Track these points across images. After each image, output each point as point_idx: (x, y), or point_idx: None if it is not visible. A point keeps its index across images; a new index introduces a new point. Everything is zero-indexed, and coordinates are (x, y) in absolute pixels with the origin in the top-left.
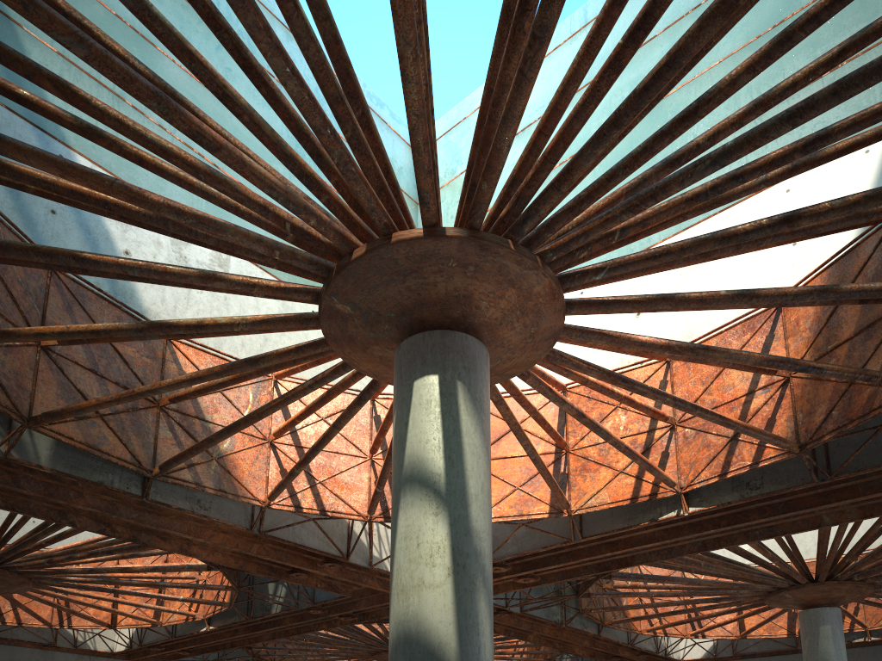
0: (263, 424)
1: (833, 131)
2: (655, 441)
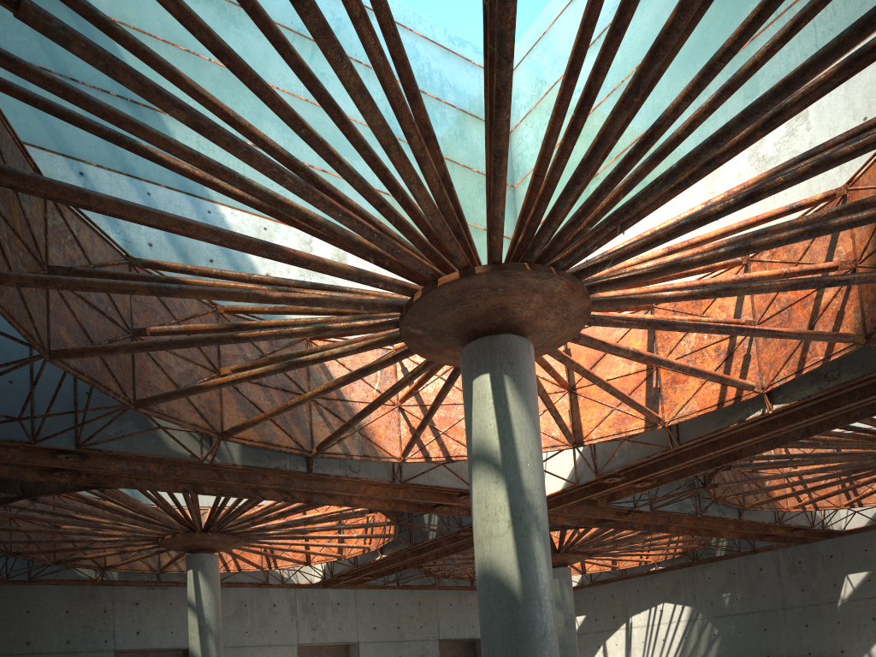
0: None
1: (786, 107)
2: (737, 346)
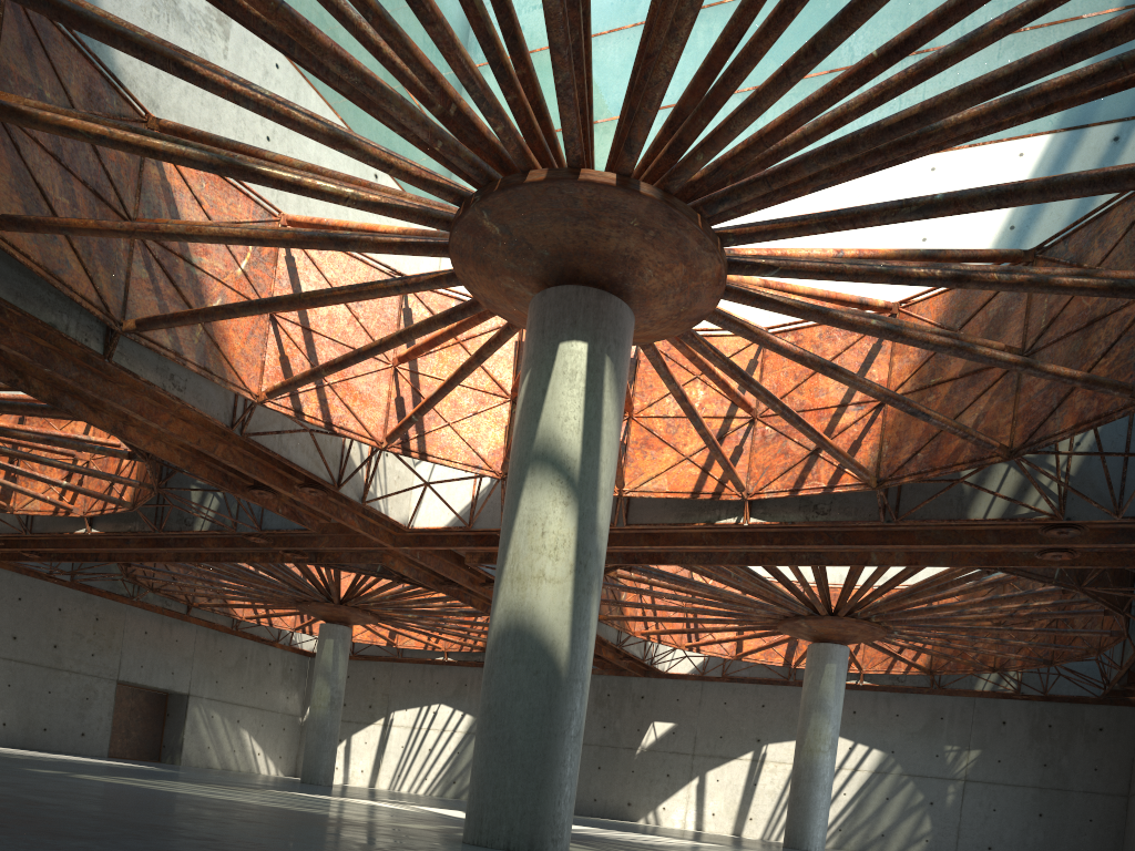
0: (264, 286)
1: None
2: (731, 432)
